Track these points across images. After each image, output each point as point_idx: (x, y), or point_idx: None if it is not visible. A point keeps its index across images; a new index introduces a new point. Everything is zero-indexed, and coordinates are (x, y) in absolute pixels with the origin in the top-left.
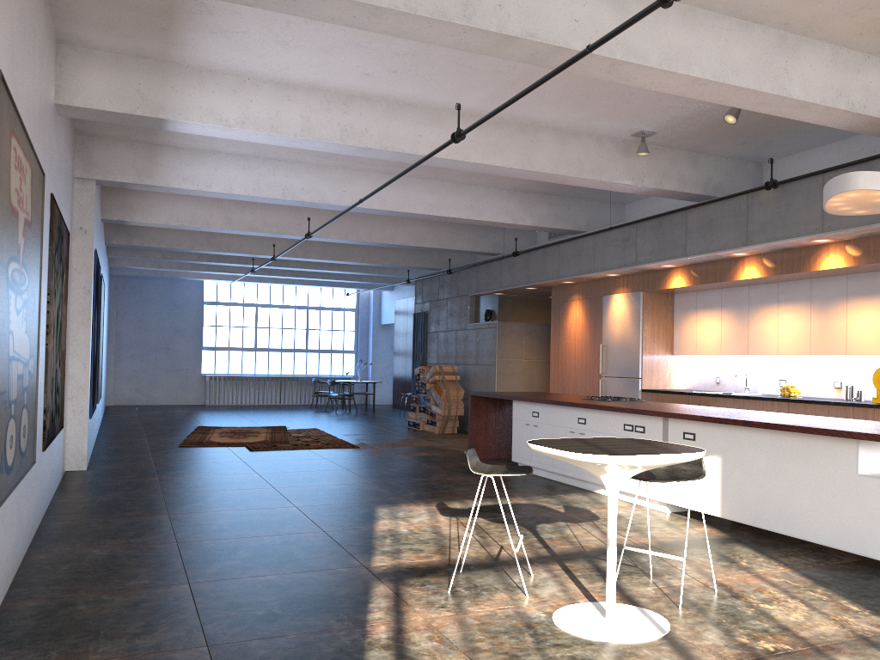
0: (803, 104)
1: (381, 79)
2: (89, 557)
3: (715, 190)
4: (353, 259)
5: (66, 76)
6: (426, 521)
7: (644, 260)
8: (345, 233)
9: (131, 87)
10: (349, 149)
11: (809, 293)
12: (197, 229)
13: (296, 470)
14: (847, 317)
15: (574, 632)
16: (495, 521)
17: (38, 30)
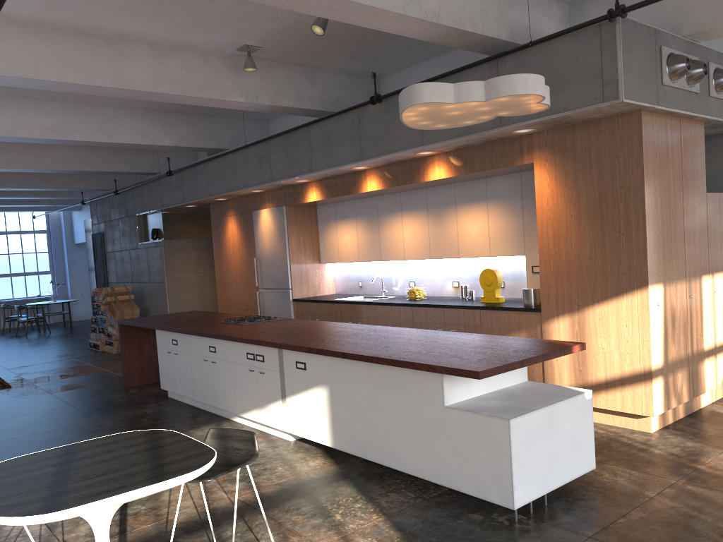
0: (374, 10)
1: None
2: None
3: (334, 105)
4: (11, 186)
5: None
6: None
7: (278, 177)
8: None
9: None
10: None
11: (425, 201)
12: None
13: None
14: (458, 223)
15: None
16: None
17: None
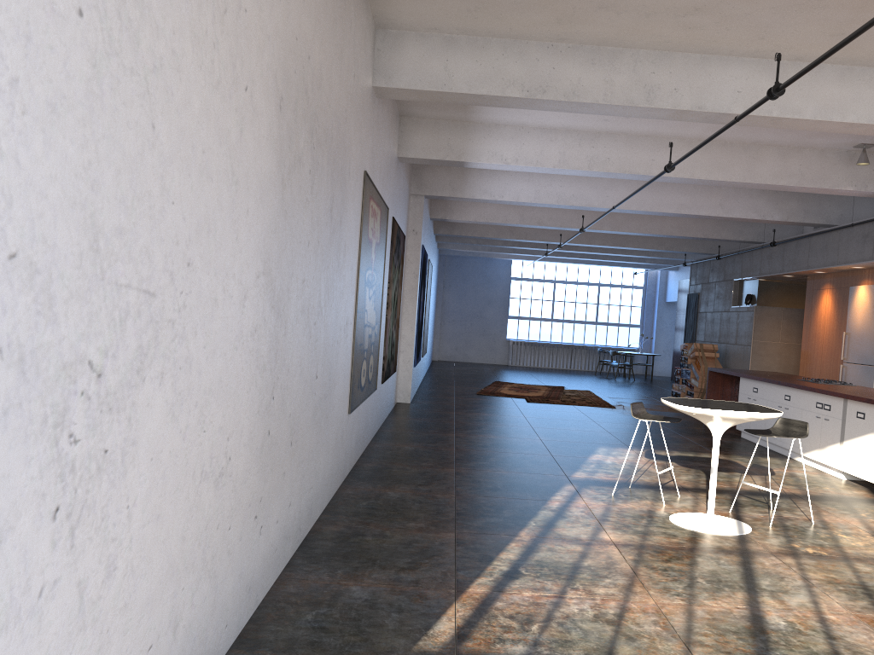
0: None
1: (617, 122)
2: (403, 449)
3: None
4: (631, 245)
5: (404, 138)
6: (630, 459)
7: None
8: (617, 225)
9: (444, 141)
10: (596, 174)
11: None
12: (498, 224)
13: (554, 418)
14: None
15: (677, 523)
16: (683, 465)
17: (387, 123)
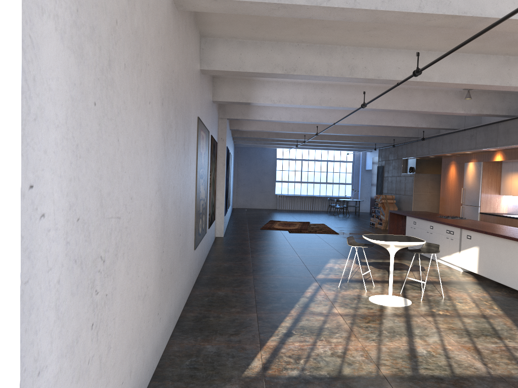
0: None
1: None
2: (223, 266)
3: (514, 112)
4: (344, 140)
5: (216, 90)
6: (347, 265)
7: (479, 147)
8: (337, 130)
9: (238, 91)
10: (323, 107)
11: None
12: (269, 131)
13: (305, 242)
14: None
15: (373, 301)
16: (376, 267)
17: (207, 84)
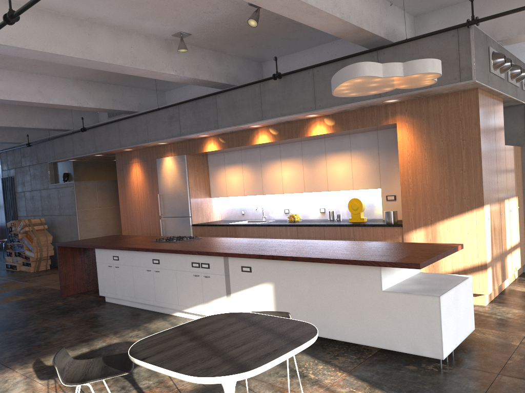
0: (314, 10)
1: None
2: None
3: (234, 80)
4: None
5: None
6: None
7: (186, 132)
8: None
9: None
10: None
11: (300, 151)
12: None
13: None
14: (327, 166)
15: None
16: None
17: None
